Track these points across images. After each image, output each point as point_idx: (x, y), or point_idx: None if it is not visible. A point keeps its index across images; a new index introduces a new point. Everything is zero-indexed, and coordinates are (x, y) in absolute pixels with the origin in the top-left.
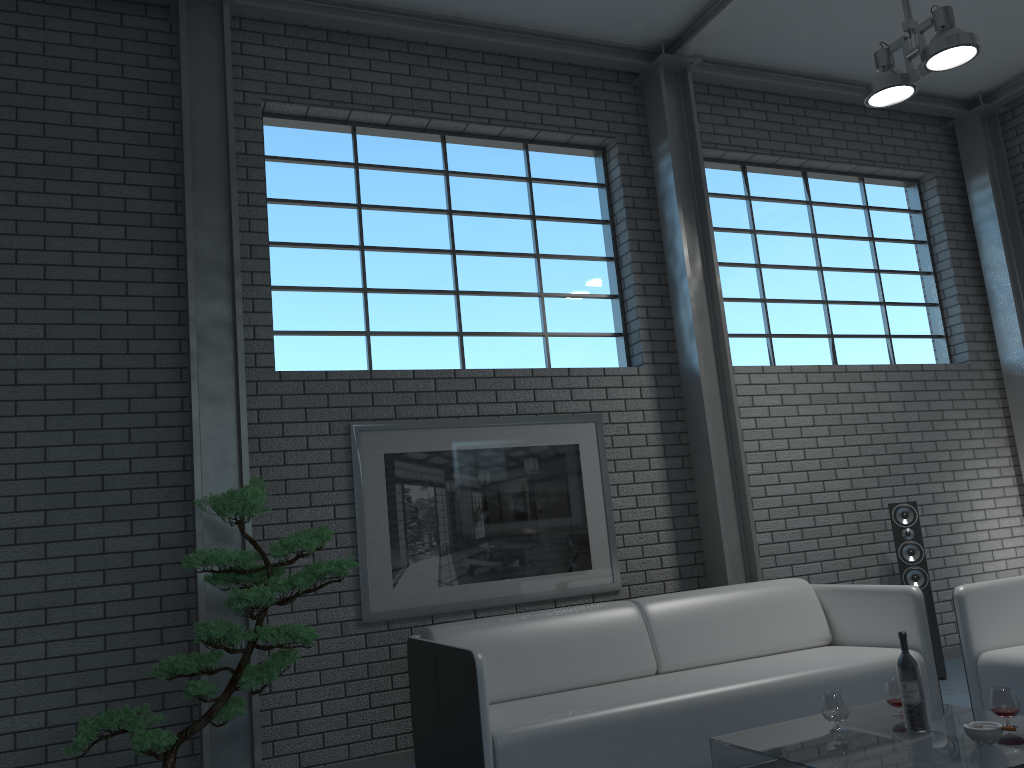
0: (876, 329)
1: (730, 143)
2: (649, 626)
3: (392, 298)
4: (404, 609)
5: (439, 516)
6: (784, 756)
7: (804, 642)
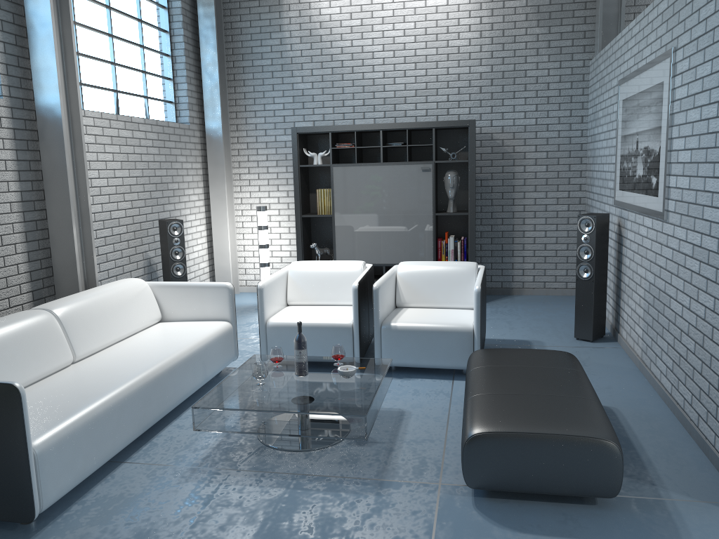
0: (140, 91)
1: None
2: (64, 328)
3: None
4: None
5: None
6: (264, 409)
7: (150, 323)
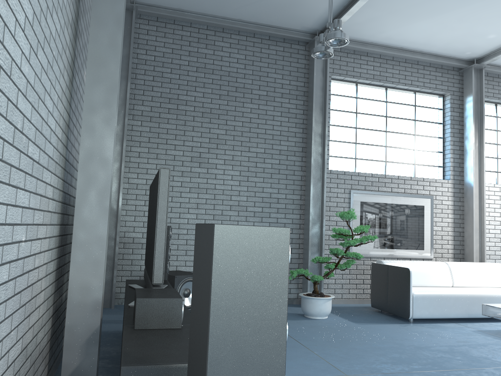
0: None
1: (493, 96)
2: (450, 271)
3: (364, 146)
4: (362, 254)
5: (375, 225)
6: None
7: None
